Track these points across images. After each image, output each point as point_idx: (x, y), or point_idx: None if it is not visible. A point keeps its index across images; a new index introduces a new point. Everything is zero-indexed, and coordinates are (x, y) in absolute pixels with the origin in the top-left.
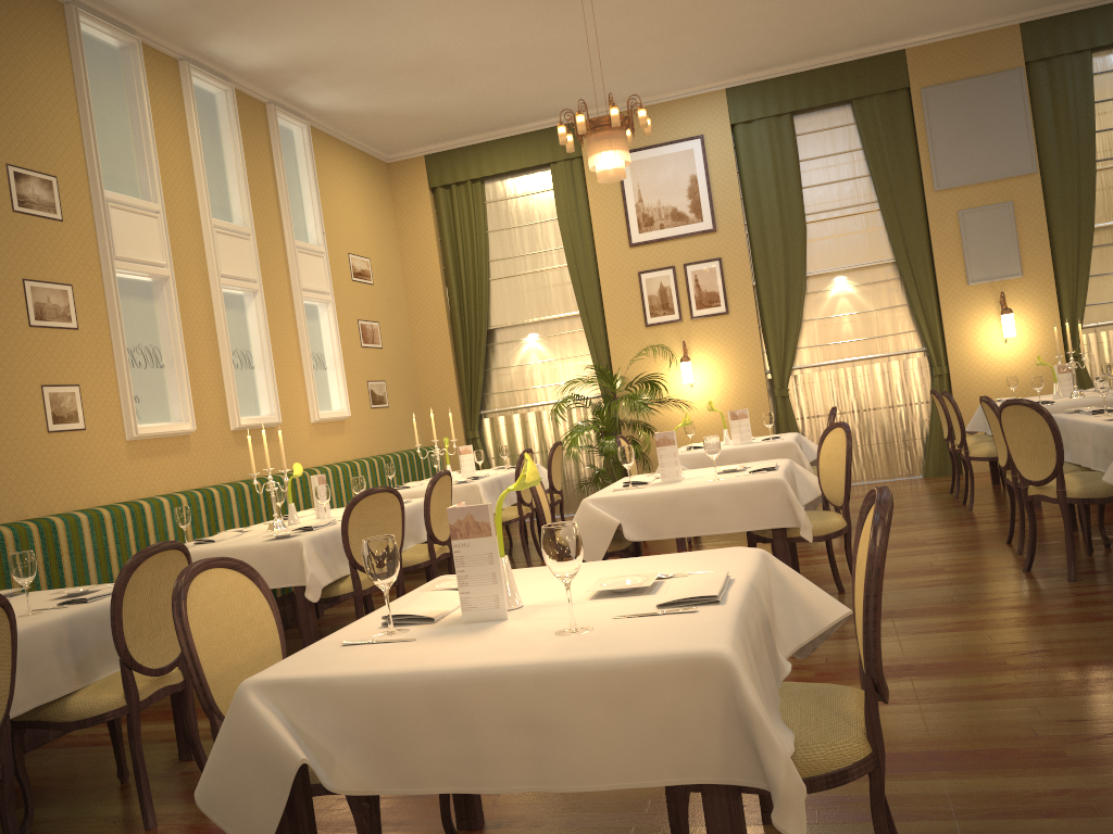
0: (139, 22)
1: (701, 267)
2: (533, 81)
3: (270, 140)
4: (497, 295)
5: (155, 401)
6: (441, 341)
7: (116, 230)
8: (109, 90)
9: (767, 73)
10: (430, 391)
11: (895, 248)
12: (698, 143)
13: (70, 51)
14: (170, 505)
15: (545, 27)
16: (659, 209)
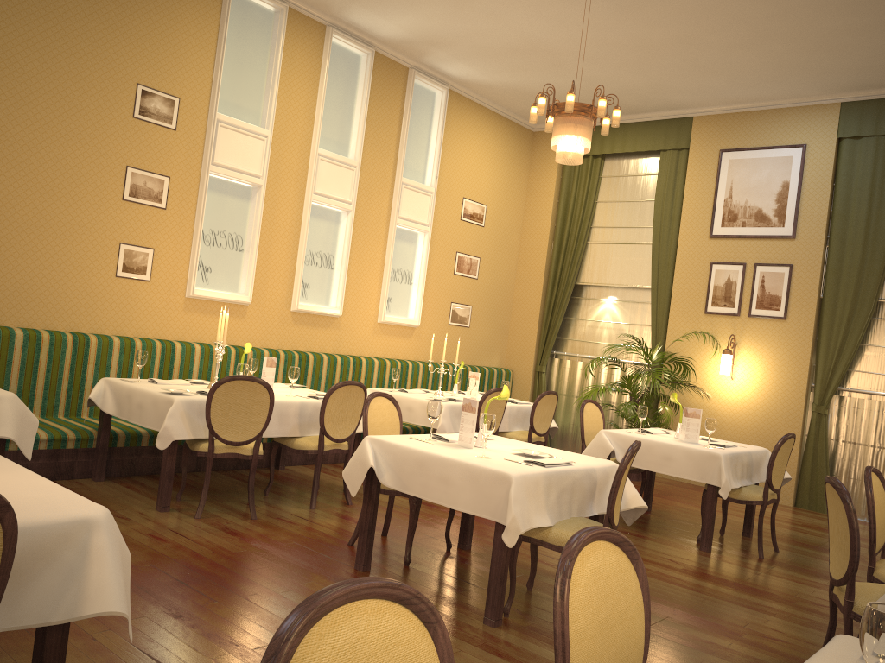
0: None
1: (771, 270)
2: (636, 74)
3: (404, 97)
4: (590, 257)
5: (227, 274)
6: (536, 285)
7: (221, 144)
8: (254, 42)
9: None
10: (518, 324)
11: None
12: (799, 152)
13: (221, 9)
14: (201, 351)
15: (623, 23)
16: (745, 207)
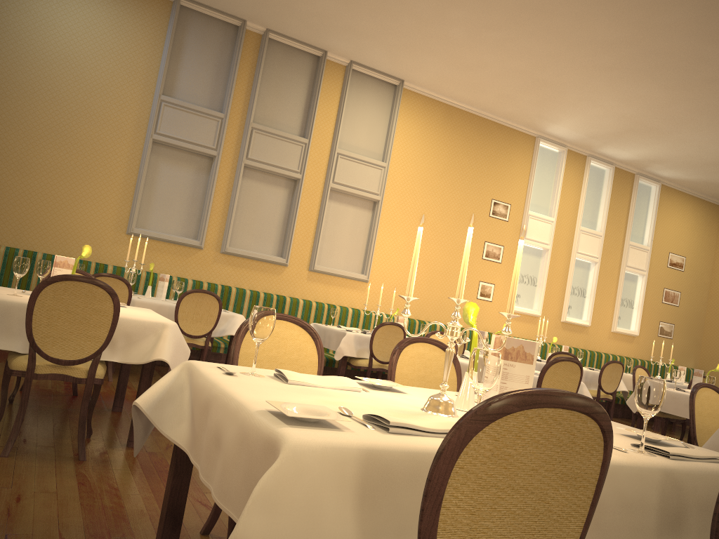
0: (568, 142)
1: None
2: None
3: (631, 192)
4: None
5: (527, 299)
6: None
7: (529, 227)
8: (547, 170)
9: None
10: (708, 339)
11: None
12: None
13: (532, 155)
14: None
15: None
16: None
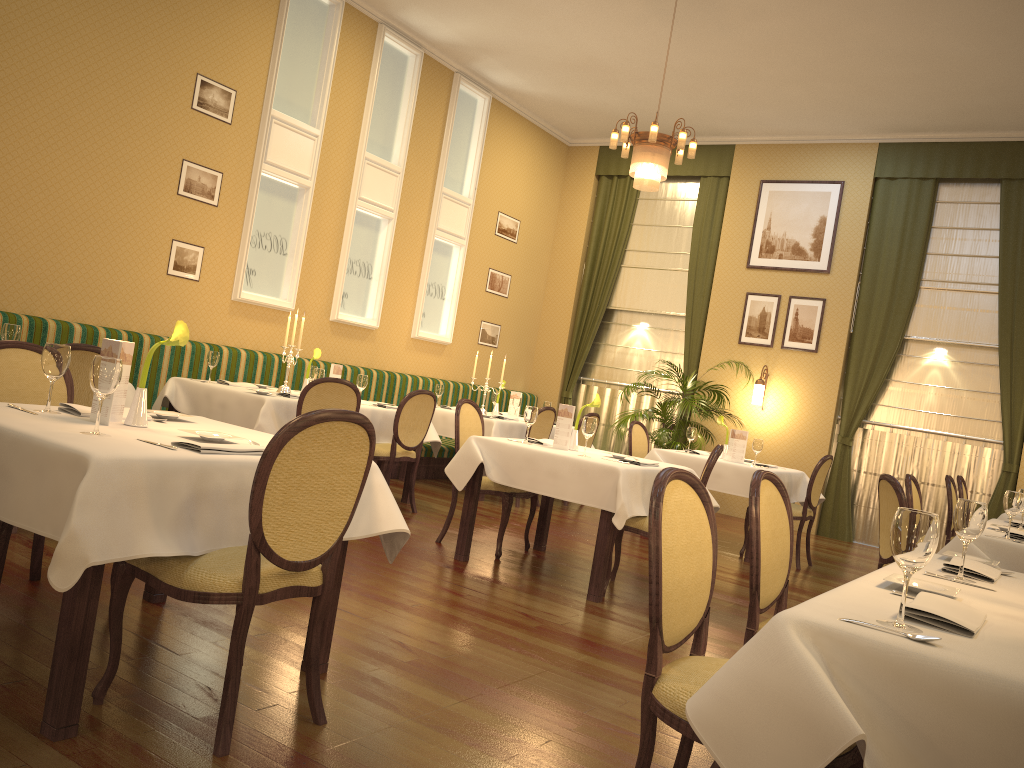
0: None
1: (805, 303)
2: (686, 99)
3: (448, 103)
4: (623, 281)
5: (270, 278)
6: (565, 307)
7: (274, 142)
8: (308, 36)
9: (923, 136)
10: (544, 347)
11: (1000, 334)
12: (837, 188)
13: (280, 0)
14: (246, 357)
15: (685, 50)
16: (783, 240)
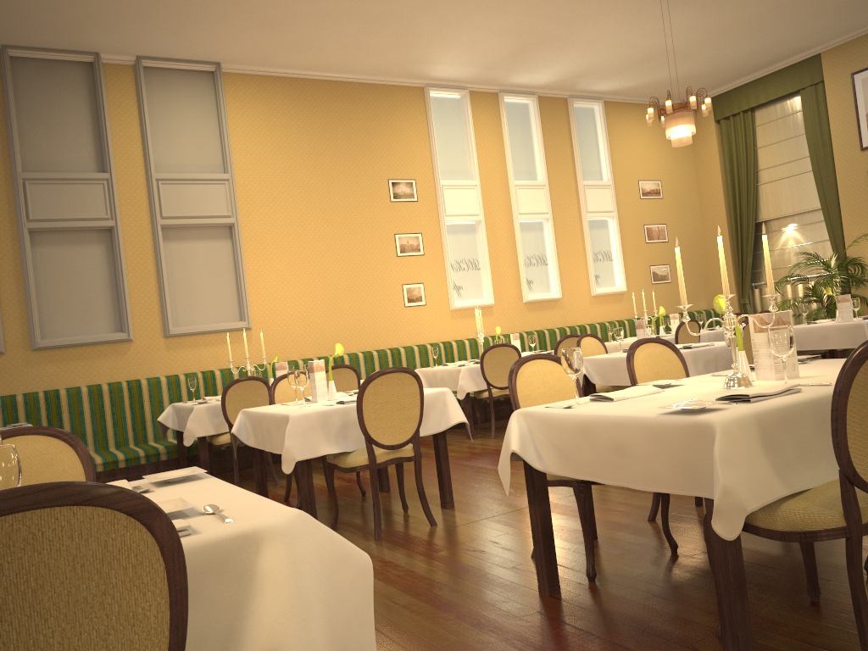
0: (467, 81)
1: None
2: (750, 41)
3: (569, 121)
4: (762, 196)
5: (473, 288)
6: (722, 233)
7: (448, 200)
8: (452, 124)
9: None
10: (715, 269)
11: None
12: None
13: (426, 111)
14: (469, 344)
15: (718, 15)
16: None
